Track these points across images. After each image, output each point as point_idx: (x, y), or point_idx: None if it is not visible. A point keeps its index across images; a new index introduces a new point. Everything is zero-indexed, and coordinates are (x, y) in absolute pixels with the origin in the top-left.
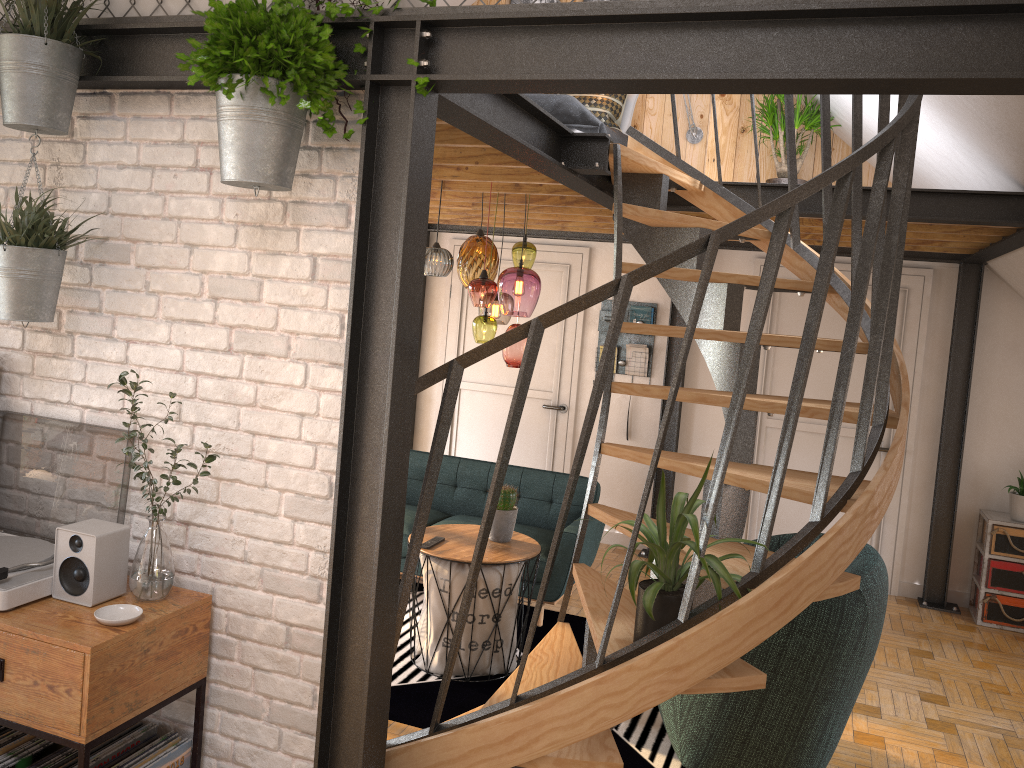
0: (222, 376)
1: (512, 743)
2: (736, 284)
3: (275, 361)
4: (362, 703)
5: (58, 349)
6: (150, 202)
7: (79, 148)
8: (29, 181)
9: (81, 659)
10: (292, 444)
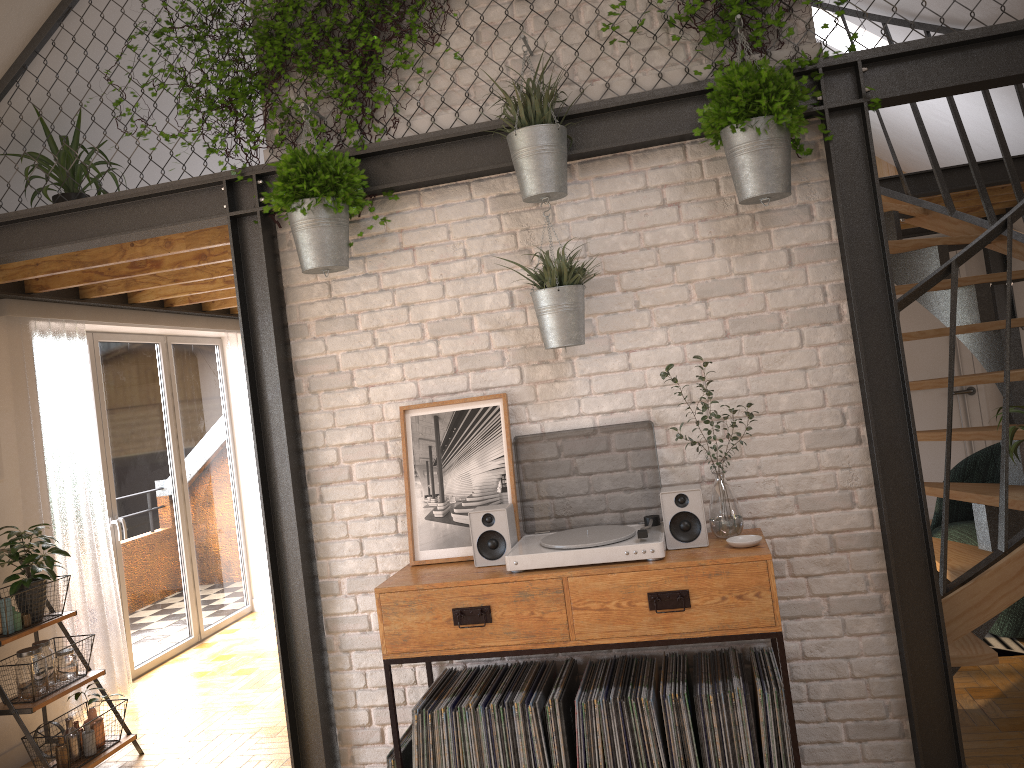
0: (724, 357)
1: (1022, 575)
2: (942, 245)
3: (770, 334)
4: (919, 569)
5: (559, 374)
6: (626, 239)
7: (547, 212)
8: (501, 247)
9: (764, 565)
10: (801, 393)
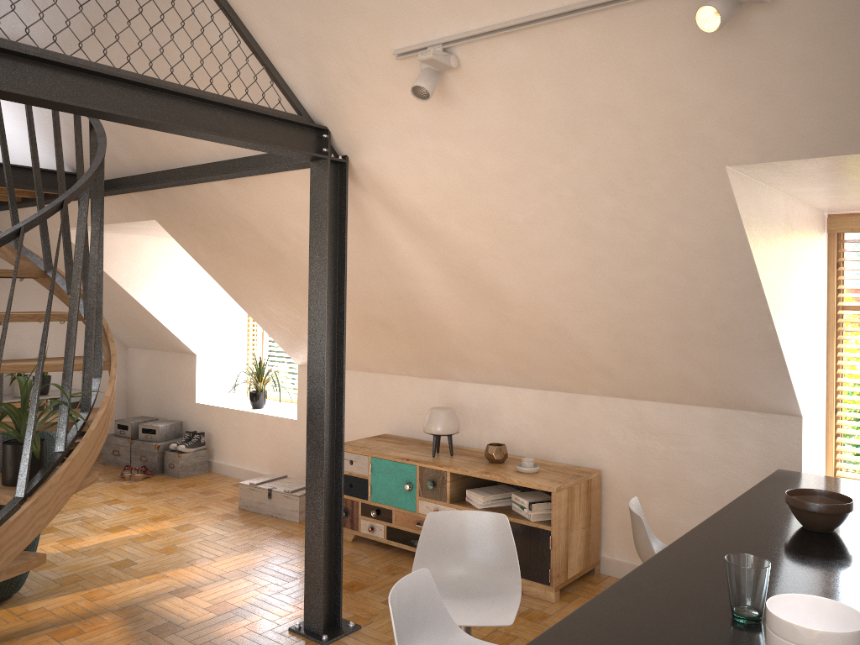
0: None
1: None
2: None
3: None
4: None
5: None
6: None
7: None
8: None
9: None
10: None
